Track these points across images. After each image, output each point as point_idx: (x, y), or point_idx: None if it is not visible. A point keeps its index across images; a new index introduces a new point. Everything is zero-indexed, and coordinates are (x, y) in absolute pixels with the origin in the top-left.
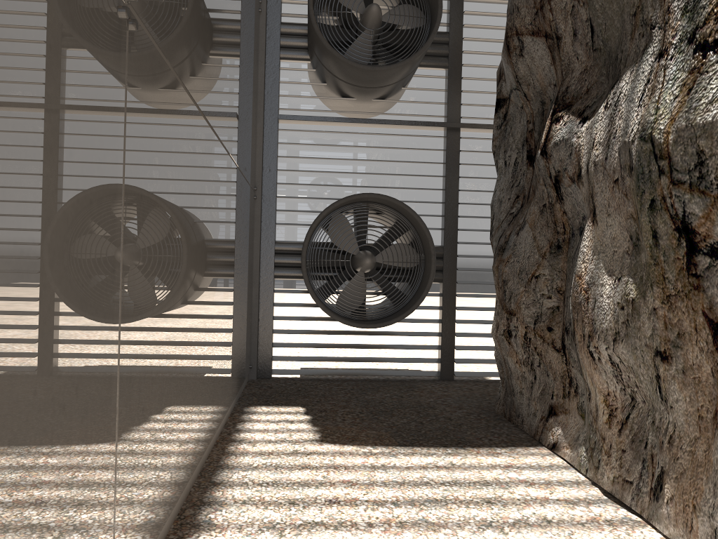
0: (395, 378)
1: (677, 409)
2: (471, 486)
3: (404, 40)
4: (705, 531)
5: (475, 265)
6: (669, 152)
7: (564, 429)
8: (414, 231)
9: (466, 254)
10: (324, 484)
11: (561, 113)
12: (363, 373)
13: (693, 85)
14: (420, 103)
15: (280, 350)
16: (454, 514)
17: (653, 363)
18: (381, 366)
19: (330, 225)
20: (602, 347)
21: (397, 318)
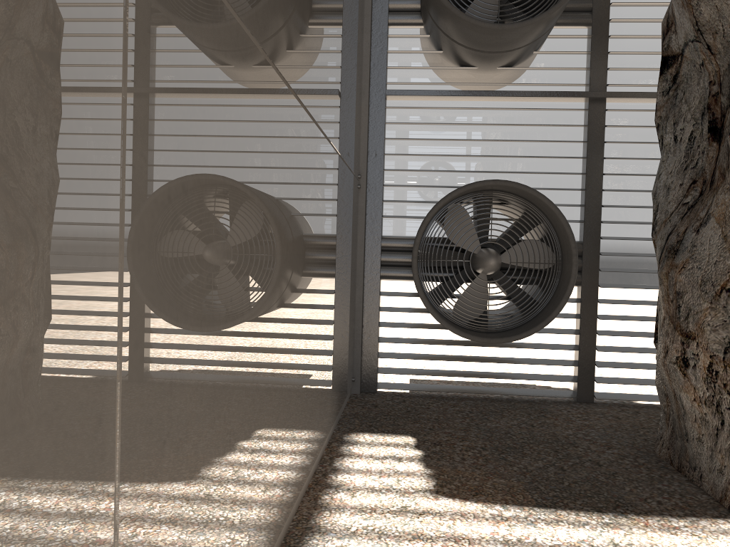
0: (521, 398)
1: None
2: None
3: None
4: None
5: (622, 265)
6: None
7: None
8: (549, 225)
9: (611, 251)
10: None
11: None
12: (483, 390)
13: None
14: (555, 70)
15: (386, 361)
16: None
17: None
18: (505, 382)
19: (446, 219)
20: None
21: (528, 331)
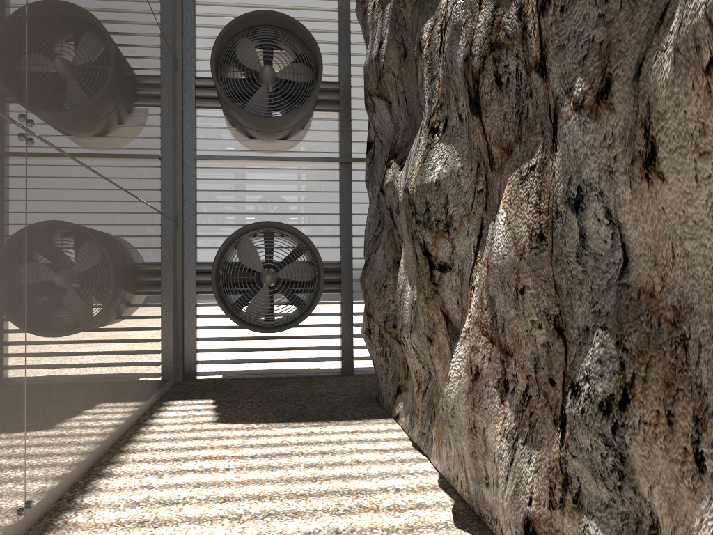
0: (304, 375)
1: (439, 376)
2: (317, 444)
3: (294, 93)
4: (444, 456)
5: None
6: (414, 201)
7: (404, 403)
8: (308, 250)
9: (361, 267)
10: (206, 448)
11: (392, 160)
12: (275, 371)
13: (426, 156)
14: (317, 142)
15: (203, 355)
16: (292, 460)
17: (427, 345)
18: (292, 365)
19: (237, 248)
20: (406, 336)
21: (293, 323)
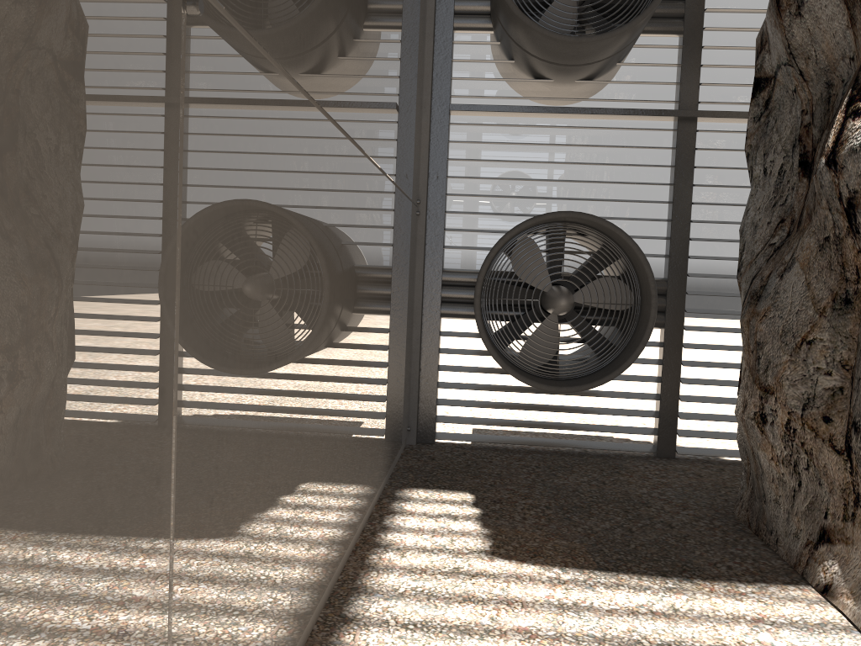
0: (595, 451)
1: None
2: None
3: None
4: None
5: (711, 305)
6: None
7: (843, 566)
8: (628, 262)
9: (699, 290)
10: (492, 633)
11: None
12: (553, 443)
13: None
14: (641, 84)
15: (446, 408)
16: None
17: None
18: (577, 434)
19: (514, 253)
20: None
21: (600, 380)
